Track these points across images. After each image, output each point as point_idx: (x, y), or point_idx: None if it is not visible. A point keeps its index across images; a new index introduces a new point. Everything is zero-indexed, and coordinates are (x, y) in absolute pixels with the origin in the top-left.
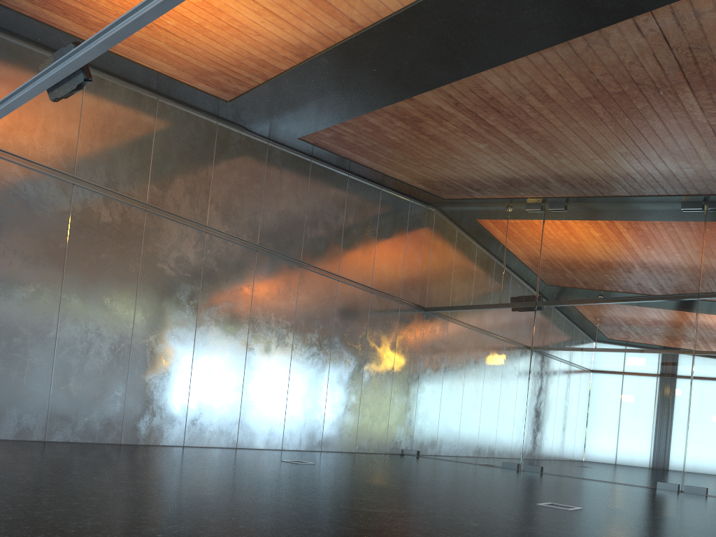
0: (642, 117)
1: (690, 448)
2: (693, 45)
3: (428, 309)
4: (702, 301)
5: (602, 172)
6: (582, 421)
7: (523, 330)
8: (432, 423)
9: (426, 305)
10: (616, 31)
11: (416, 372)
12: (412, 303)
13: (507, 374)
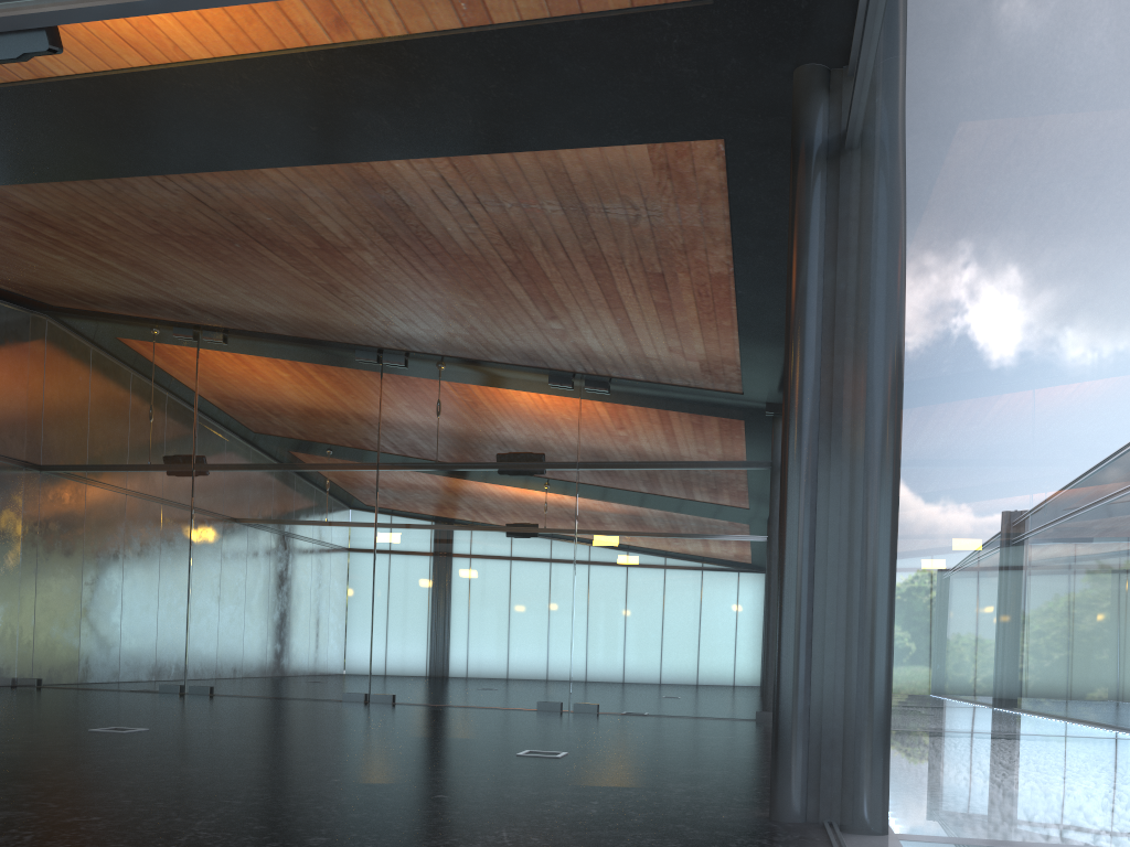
0: (238, 263)
1: (376, 650)
2: (235, 211)
3: (43, 468)
4: (382, 474)
5: (240, 308)
6: (258, 624)
7: (179, 503)
8: (58, 637)
9: (39, 463)
10: (139, 183)
11: (29, 562)
12: (14, 459)
13: (161, 564)
